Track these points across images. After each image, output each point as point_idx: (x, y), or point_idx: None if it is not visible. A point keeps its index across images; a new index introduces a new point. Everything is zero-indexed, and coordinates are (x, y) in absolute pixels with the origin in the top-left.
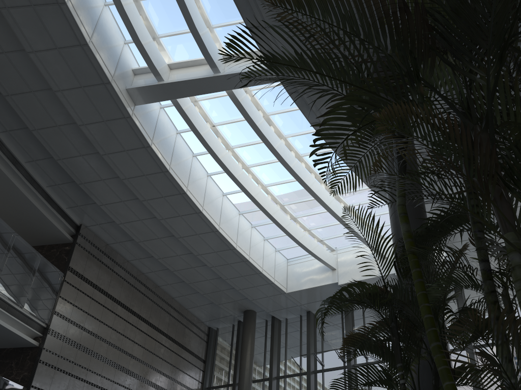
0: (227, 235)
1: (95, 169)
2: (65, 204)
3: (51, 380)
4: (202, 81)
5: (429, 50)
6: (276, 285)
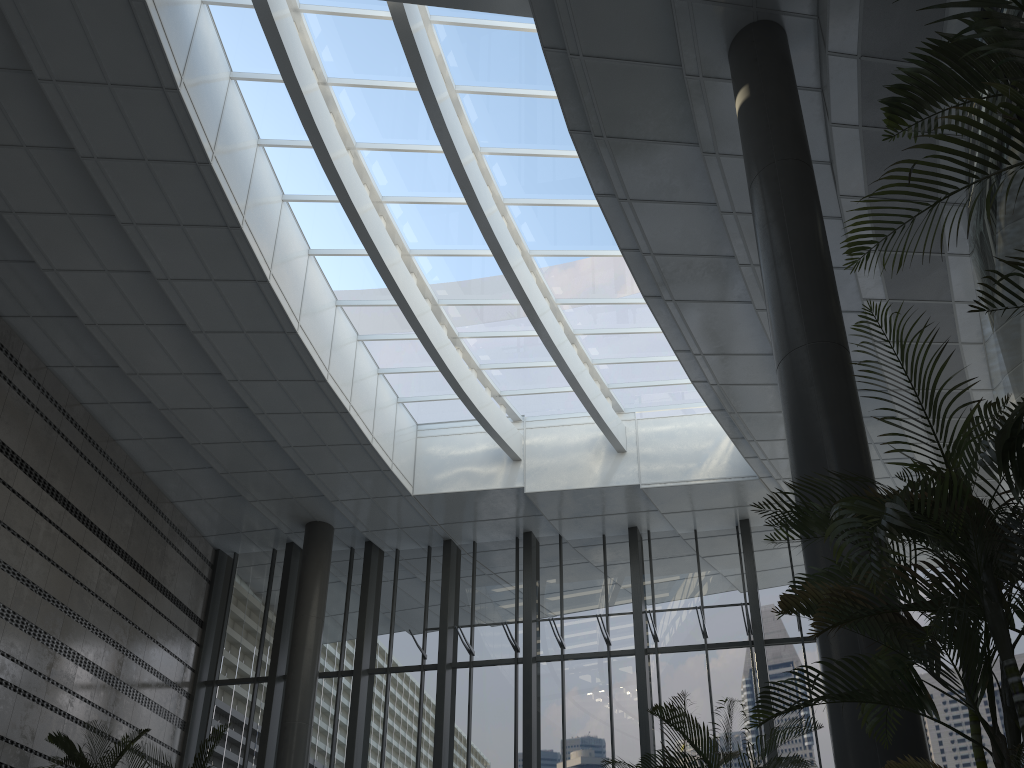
0: (312, 348)
1: (9, 115)
2: None
3: None
4: None
5: None
6: (394, 475)
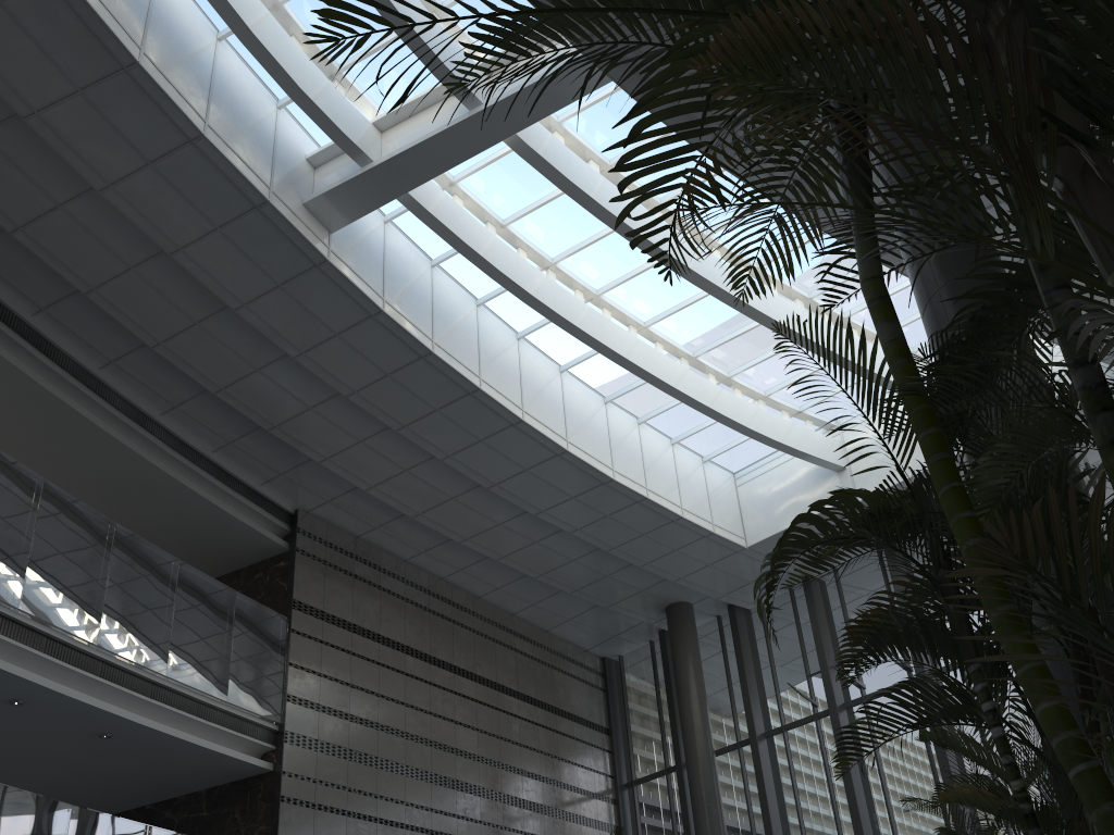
0: (588, 456)
1: (291, 391)
2: (256, 478)
3: (312, 831)
4: (449, 136)
5: None
6: (719, 536)
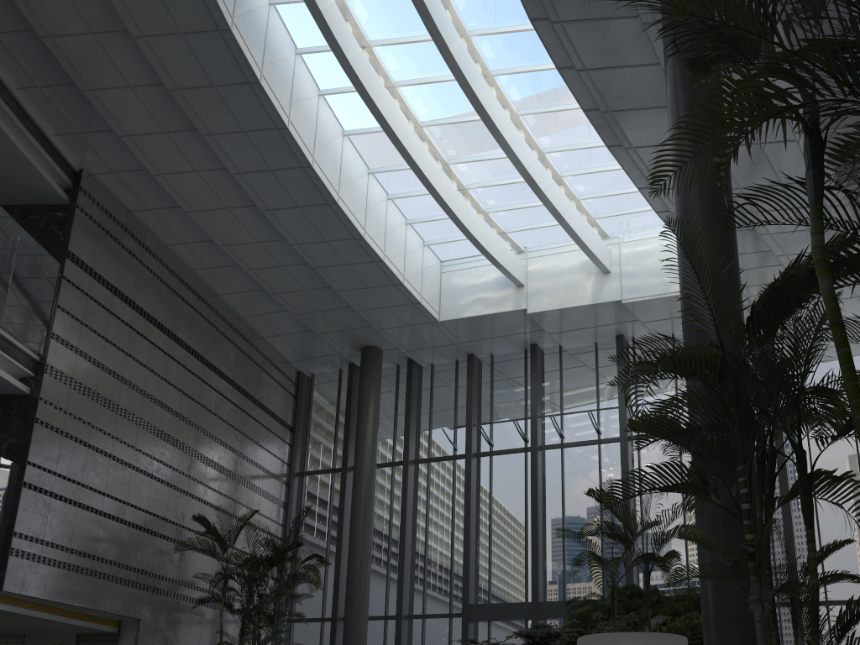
0: (350, 213)
1: (117, 65)
2: (52, 128)
3: (58, 454)
4: None
5: None
6: (423, 306)
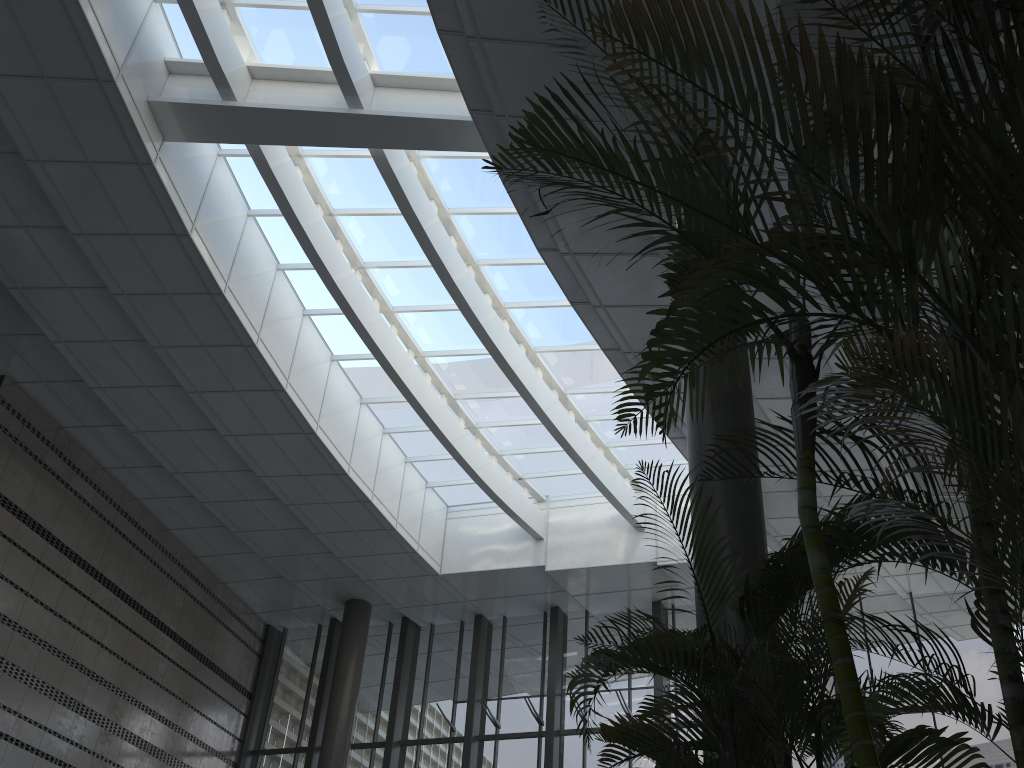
0: (332, 445)
1: (52, 263)
2: None
3: None
4: (321, 119)
5: (928, 207)
6: (420, 556)
